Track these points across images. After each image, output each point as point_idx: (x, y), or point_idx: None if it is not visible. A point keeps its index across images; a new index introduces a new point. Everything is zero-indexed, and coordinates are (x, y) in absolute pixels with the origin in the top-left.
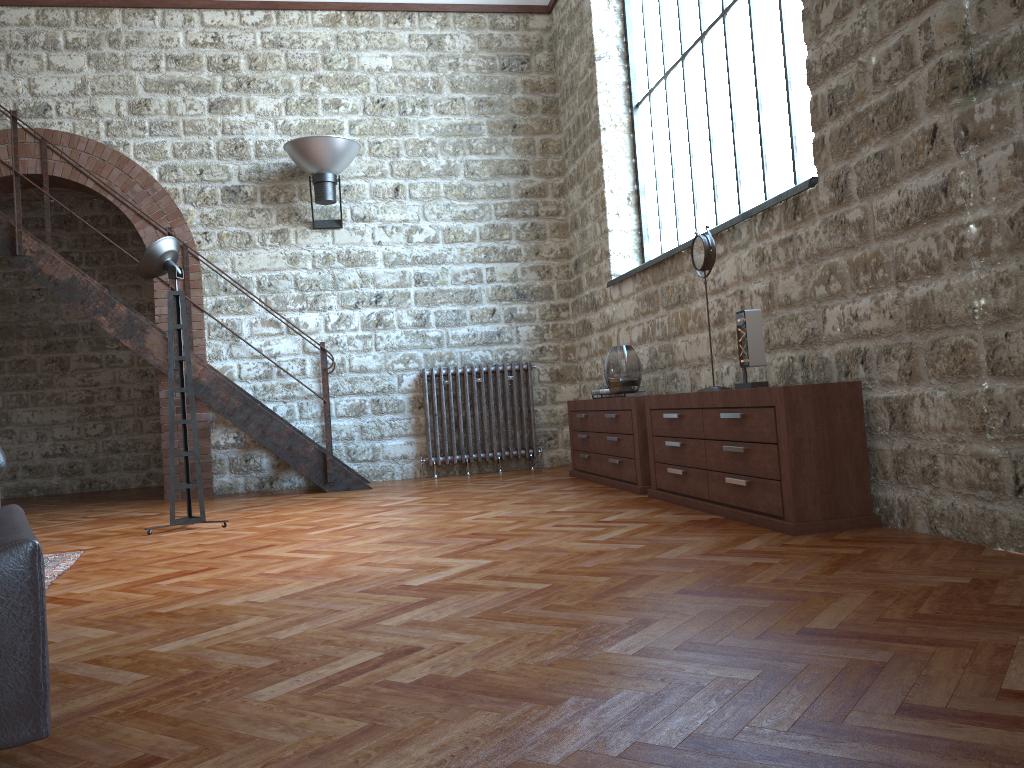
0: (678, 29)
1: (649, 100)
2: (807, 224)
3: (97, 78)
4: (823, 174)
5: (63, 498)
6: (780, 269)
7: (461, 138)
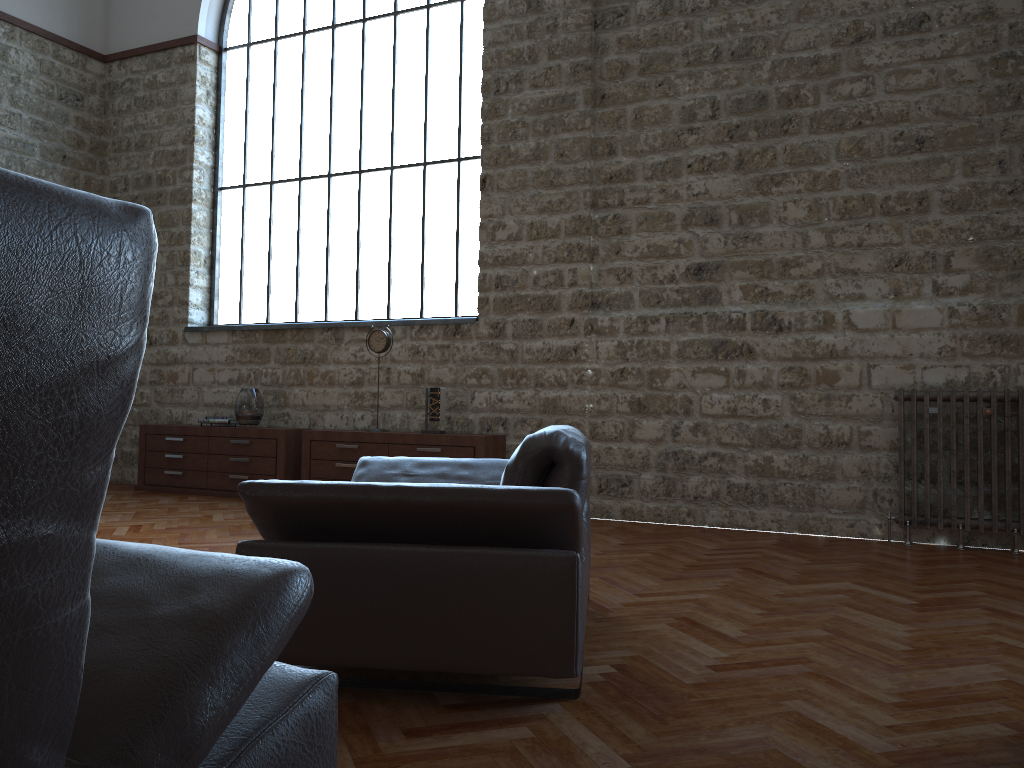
0: (297, 157)
1: (243, 192)
2: (464, 341)
3: None
4: (483, 317)
5: None
6: (433, 362)
7: (14, 153)
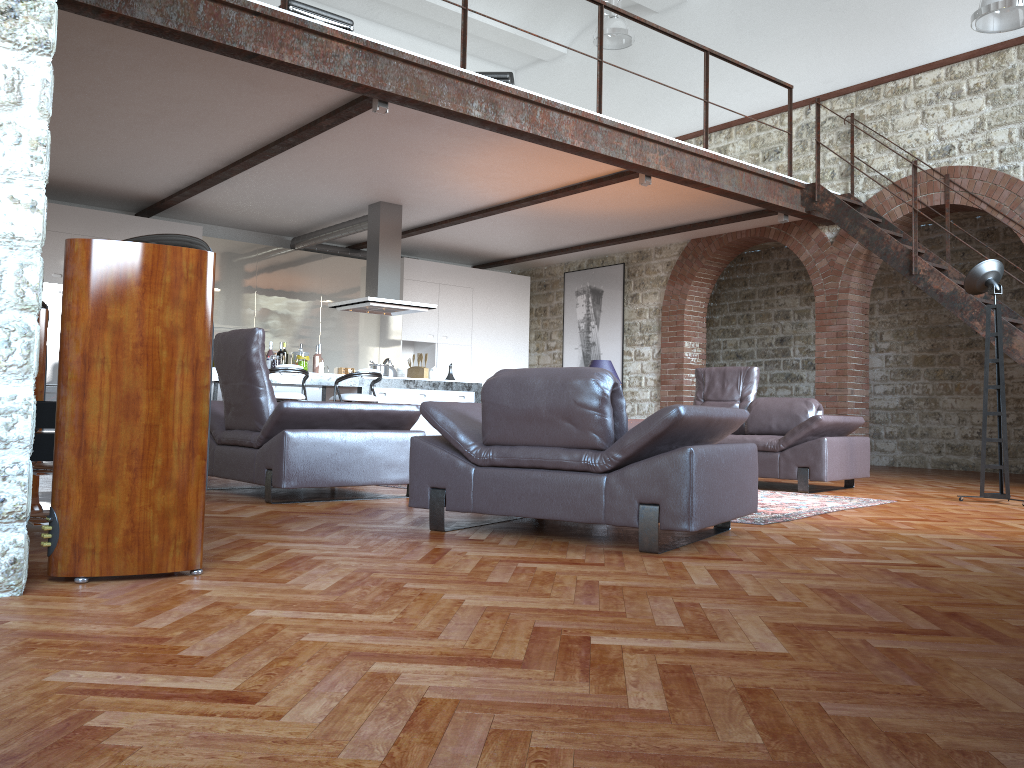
0: None
1: None
2: None
3: (992, 113)
4: None
5: (968, 474)
6: None
7: None
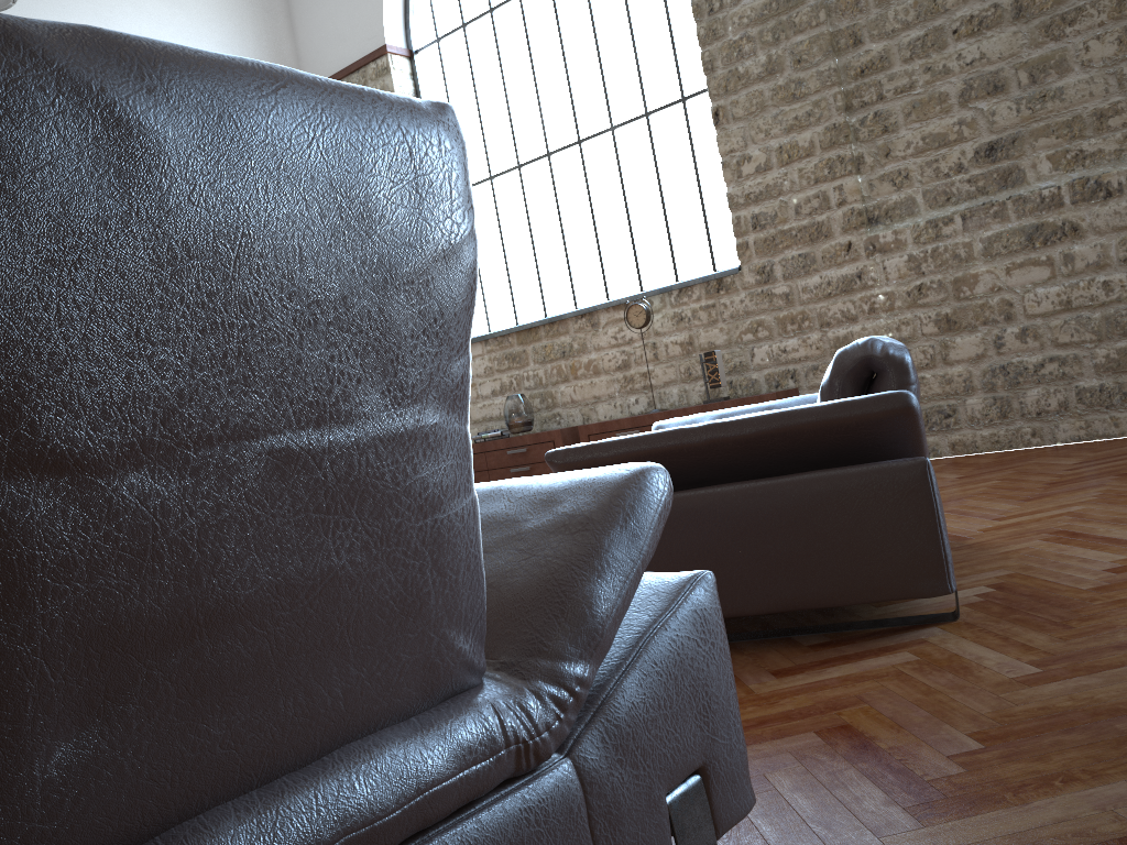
0: (511, 143)
1: None
2: (730, 296)
3: None
4: (746, 264)
5: None
6: (700, 325)
7: None
